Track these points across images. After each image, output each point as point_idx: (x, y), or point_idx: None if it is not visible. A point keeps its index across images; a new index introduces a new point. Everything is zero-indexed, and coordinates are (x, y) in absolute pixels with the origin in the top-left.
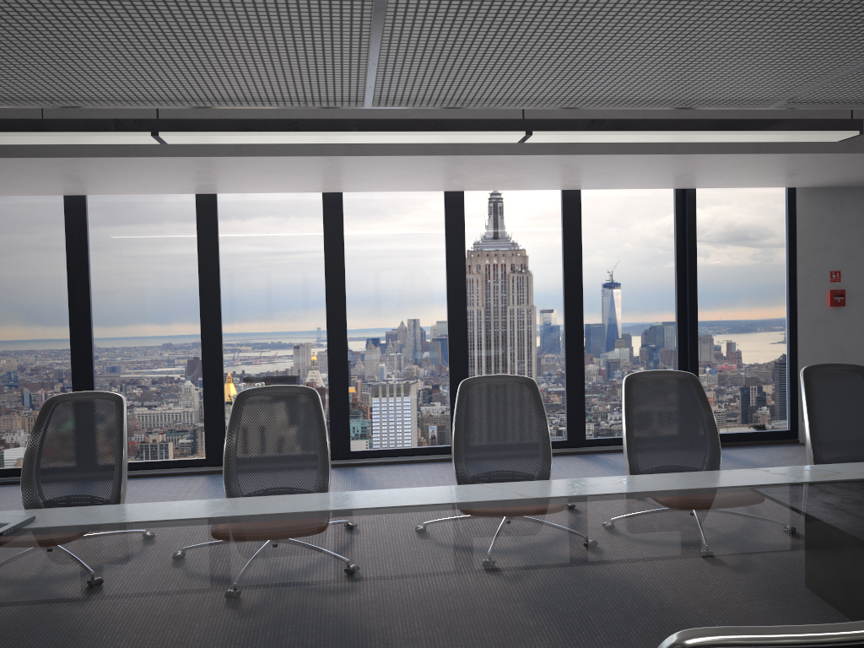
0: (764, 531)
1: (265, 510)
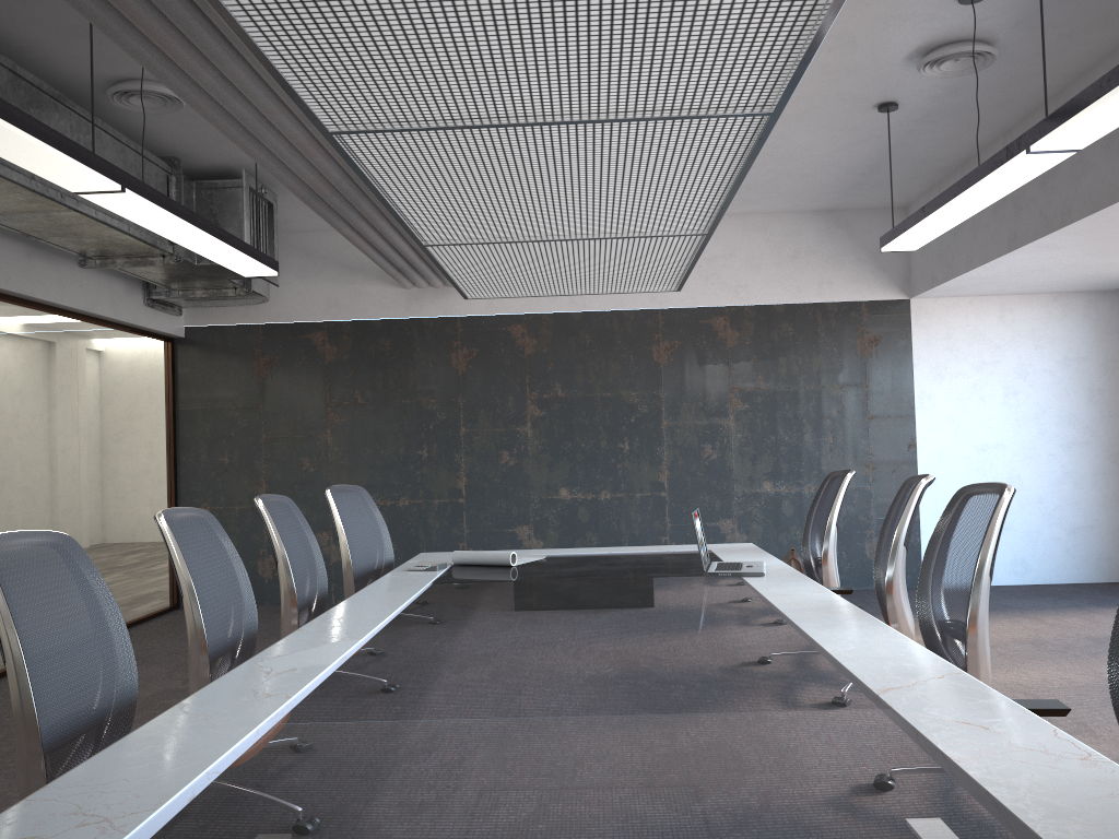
0: (638, 807)
1: (794, 612)
